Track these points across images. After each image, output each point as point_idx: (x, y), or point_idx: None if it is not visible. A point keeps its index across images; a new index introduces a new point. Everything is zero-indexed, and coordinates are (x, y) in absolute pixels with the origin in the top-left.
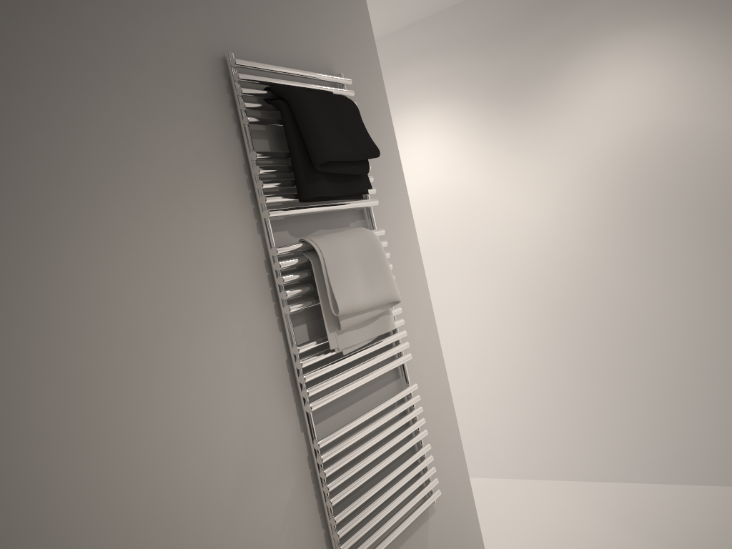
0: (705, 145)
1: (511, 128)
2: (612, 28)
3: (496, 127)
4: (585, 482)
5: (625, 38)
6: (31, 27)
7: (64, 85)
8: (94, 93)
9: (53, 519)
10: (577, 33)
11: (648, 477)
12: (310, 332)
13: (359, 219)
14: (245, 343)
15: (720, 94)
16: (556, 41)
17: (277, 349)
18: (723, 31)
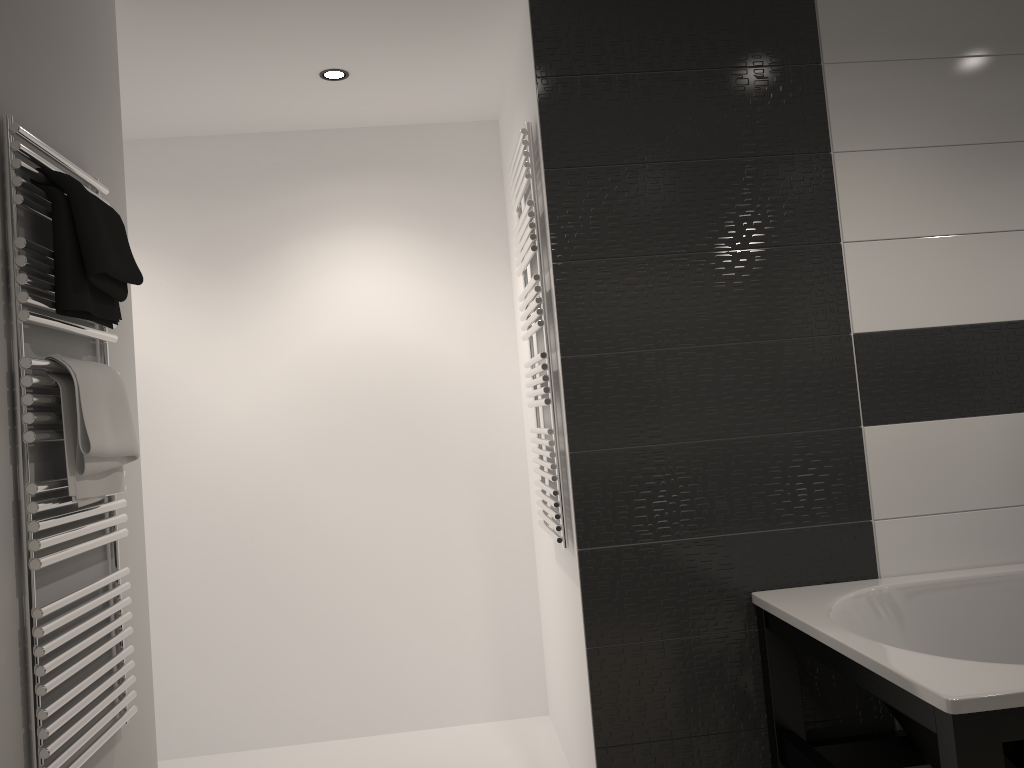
0: (420, 359)
1: (215, 300)
2: (346, 219)
3: (196, 295)
4: (241, 751)
5: (357, 234)
6: None
7: None
8: None
9: None
10: (309, 214)
11: (318, 733)
12: (37, 474)
13: (91, 354)
14: None
15: (438, 312)
16: (285, 215)
17: (6, 485)
18: (447, 253)
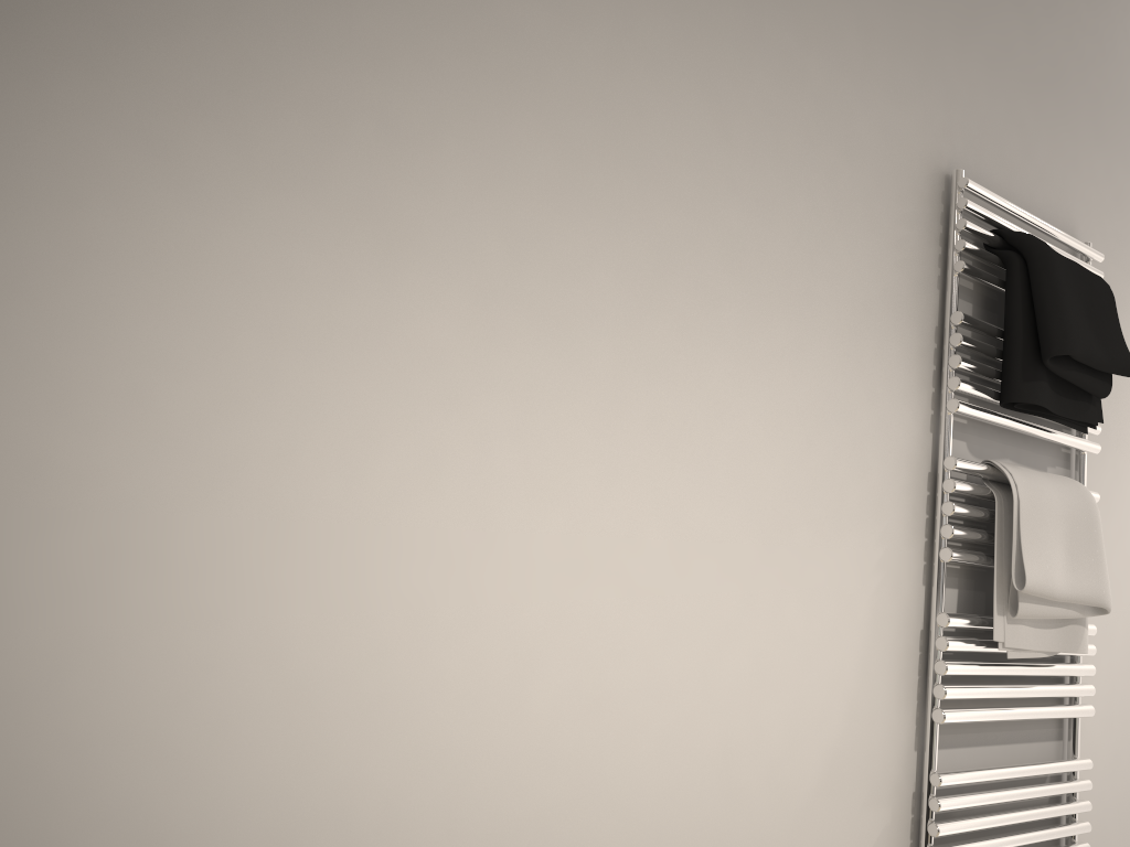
0: None
1: None
2: None
3: None
4: None
5: None
6: (757, 74)
7: (771, 154)
8: (798, 174)
9: (618, 703)
10: None
11: None
12: (960, 604)
13: (1061, 465)
14: (878, 580)
15: None
16: None
17: (913, 608)
18: None
